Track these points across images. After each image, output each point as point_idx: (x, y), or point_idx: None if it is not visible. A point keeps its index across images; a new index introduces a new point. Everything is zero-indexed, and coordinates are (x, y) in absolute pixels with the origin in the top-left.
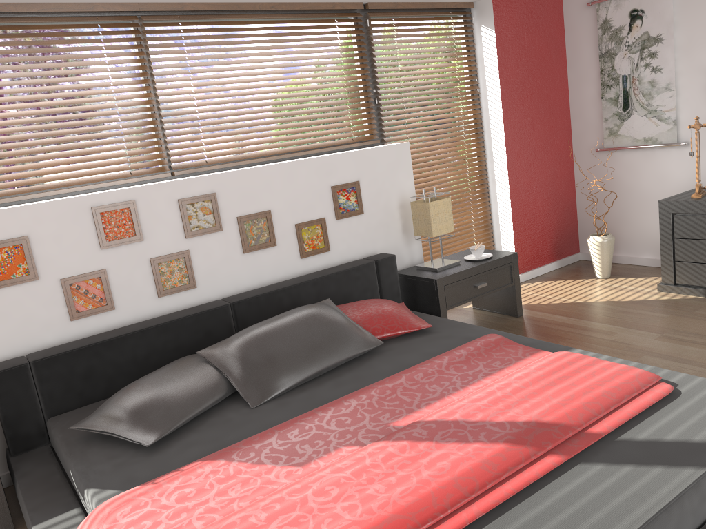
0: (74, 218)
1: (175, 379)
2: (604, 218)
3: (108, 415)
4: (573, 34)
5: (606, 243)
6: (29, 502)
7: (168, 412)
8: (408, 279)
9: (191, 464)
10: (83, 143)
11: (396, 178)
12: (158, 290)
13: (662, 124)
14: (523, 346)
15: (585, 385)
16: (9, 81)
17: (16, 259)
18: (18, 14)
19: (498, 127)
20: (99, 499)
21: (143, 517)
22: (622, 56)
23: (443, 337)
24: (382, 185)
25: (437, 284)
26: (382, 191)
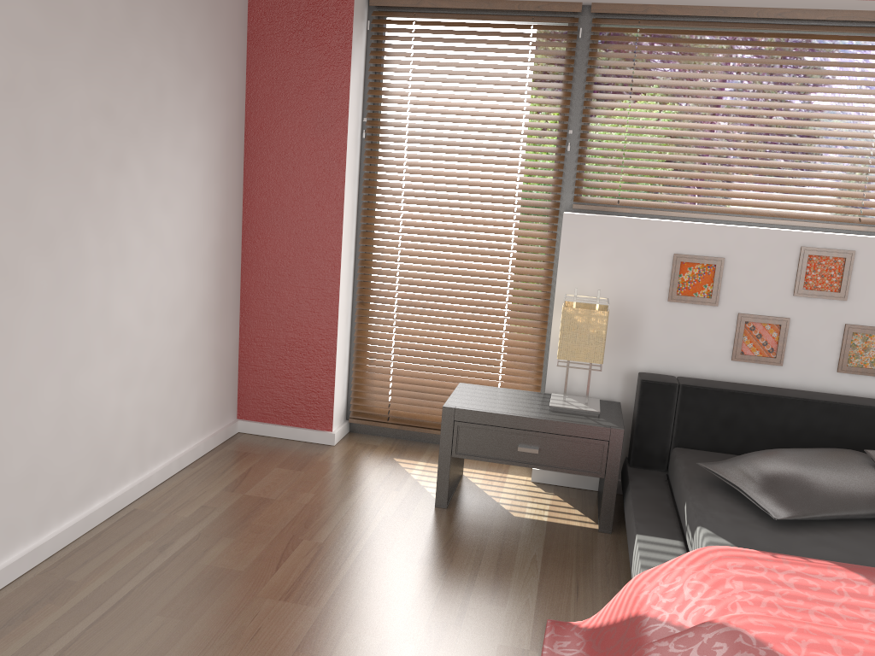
0: (778, 253)
1: (828, 467)
2: None
3: (741, 468)
4: None
5: None
6: (637, 512)
7: (809, 497)
8: None
9: (820, 561)
10: (817, 173)
11: None
12: (839, 363)
13: None
14: None
15: None
16: (764, 93)
17: (704, 278)
18: (801, 22)
19: None
20: (710, 541)
21: (754, 580)
22: None
23: None
24: None
25: None
26: None
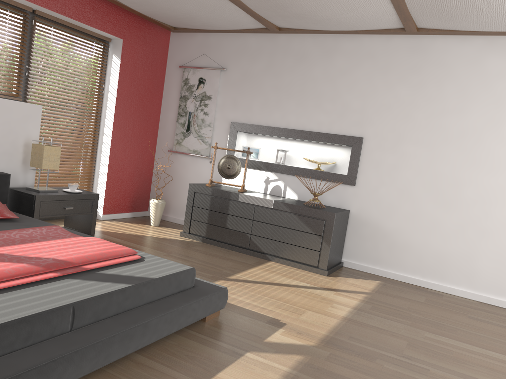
0: None
1: None
2: (165, 192)
3: None
4: (169, 80)
5: (160, 204)
6: None
7: None
8: (17, 194)
9: None
10: None
11: (26, 126)
12: None
13: (204, 144)
14: (72, 233)
15: (93, 249)
16: None
17: None
18: None
19: (110, 118)
20: None
21: None
22: (191, 101)
23: (24, 224)
24: (15, 127)
25: (36, 198)
26: (13, 131)
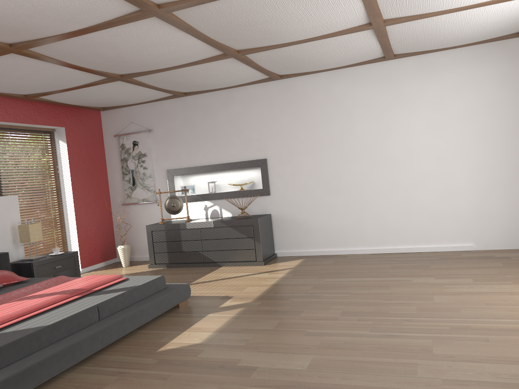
0: None
1: None
2: (127, 238)
3: None
4: (109, 148)
5: (126, 248)
6: None
7: None
8: (16, 265)
9: None
10: None
11: (9, 213)
12: None
13: (149, 192)
14: (73, 277)
15: (94, 280)
16: None
17: None
18: None
19: (69, 191)
20: None
21: None
22: (131, 160)
23: (36, 282)
24: (1, 216)
25: (33, 265)
26: (1, 220)
